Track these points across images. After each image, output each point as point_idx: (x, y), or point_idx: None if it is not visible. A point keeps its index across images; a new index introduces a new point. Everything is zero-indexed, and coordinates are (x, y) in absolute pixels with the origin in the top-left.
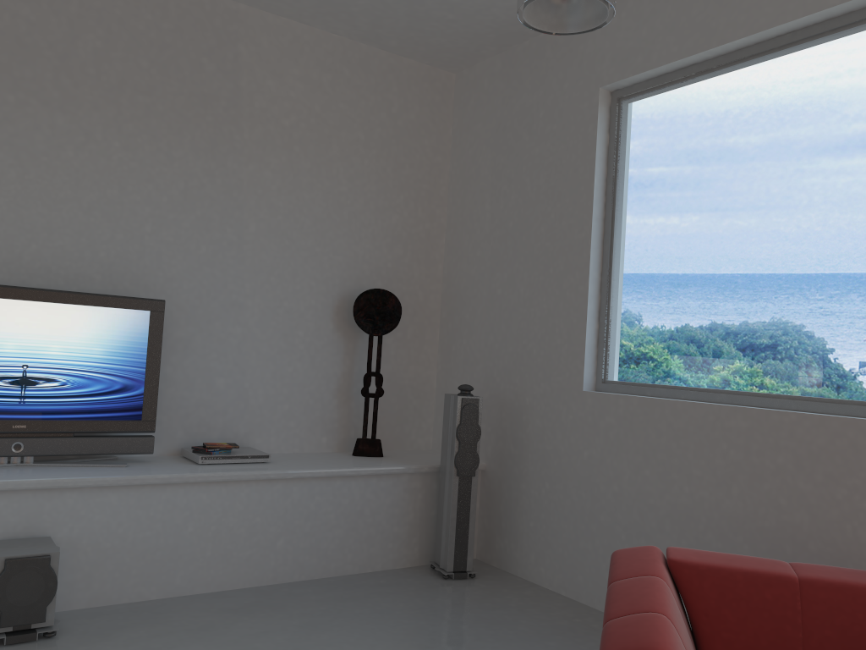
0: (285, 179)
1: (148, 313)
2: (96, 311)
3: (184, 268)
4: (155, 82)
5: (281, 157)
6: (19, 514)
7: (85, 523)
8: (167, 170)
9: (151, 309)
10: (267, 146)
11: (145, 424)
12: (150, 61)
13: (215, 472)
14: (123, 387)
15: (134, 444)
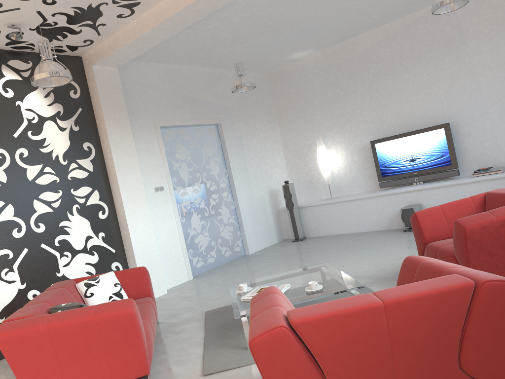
0: (492, 54)
1: (443, 129)
2: (426, 133)
3: (459, 107)
4: (430, 47)
5: (488, 46)
6: (411, 198)
7: (430, 199)
8: (443, 75)
9: (443, 127)
10: (480, 45)
11: (453, 166)
12: (426, 40)
13: (468, 179)
14: (442, 155)
15: (451, 173)
